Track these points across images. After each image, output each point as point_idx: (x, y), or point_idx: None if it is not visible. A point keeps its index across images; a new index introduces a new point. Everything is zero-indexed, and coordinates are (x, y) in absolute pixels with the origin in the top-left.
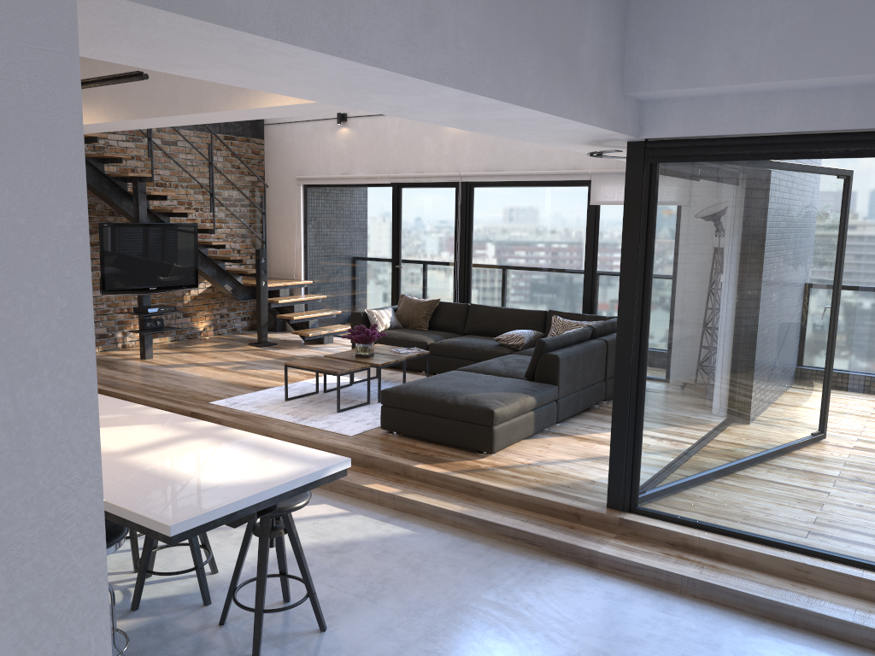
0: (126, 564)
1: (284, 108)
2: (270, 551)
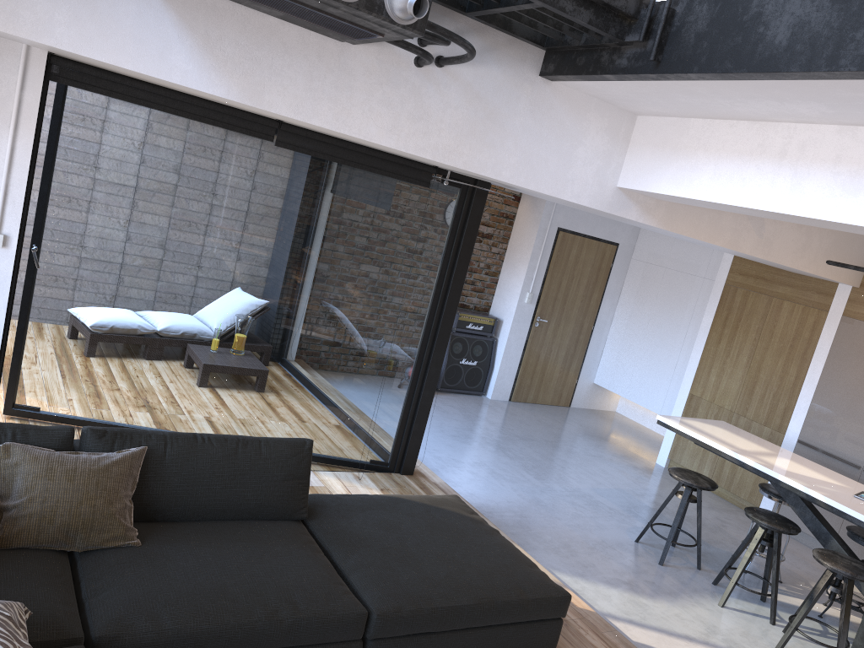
0: (800, 644)
1: (811, 224)
2: (681, 606)
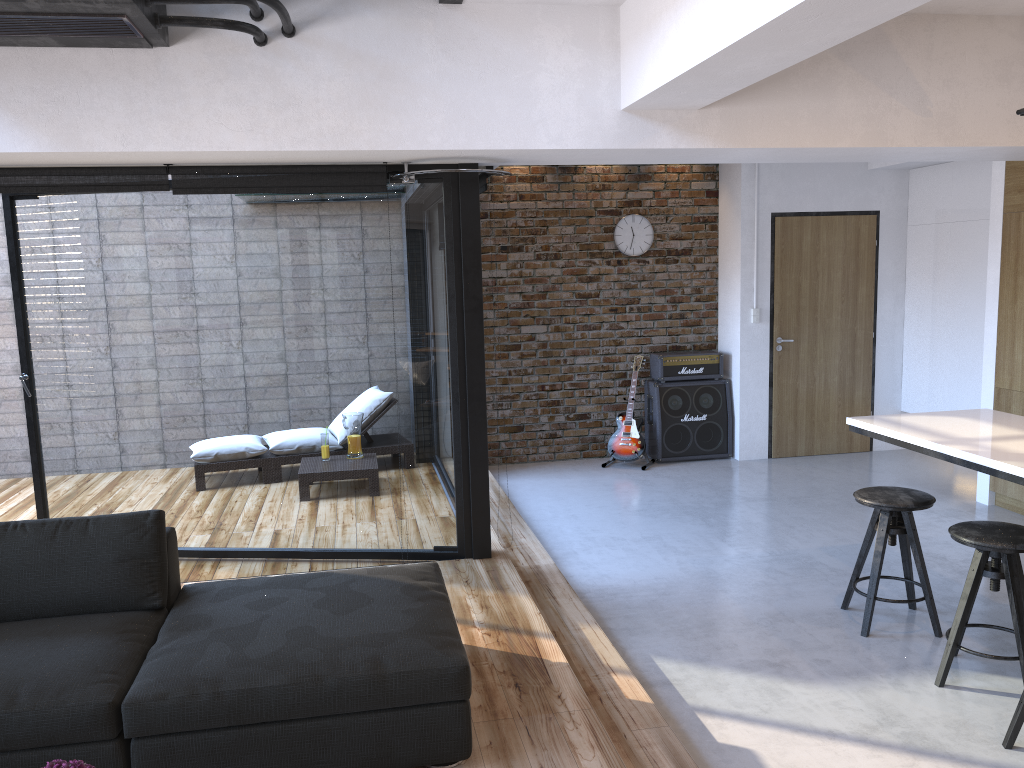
0: None
1: (810, 47)
2: (855, 690)
